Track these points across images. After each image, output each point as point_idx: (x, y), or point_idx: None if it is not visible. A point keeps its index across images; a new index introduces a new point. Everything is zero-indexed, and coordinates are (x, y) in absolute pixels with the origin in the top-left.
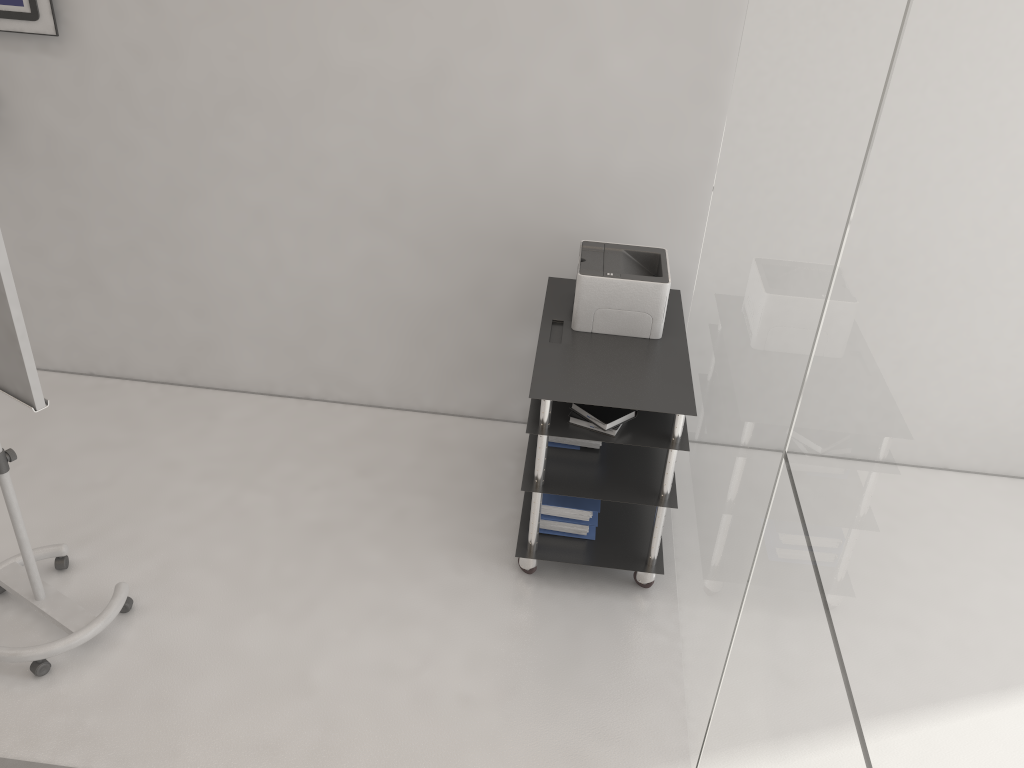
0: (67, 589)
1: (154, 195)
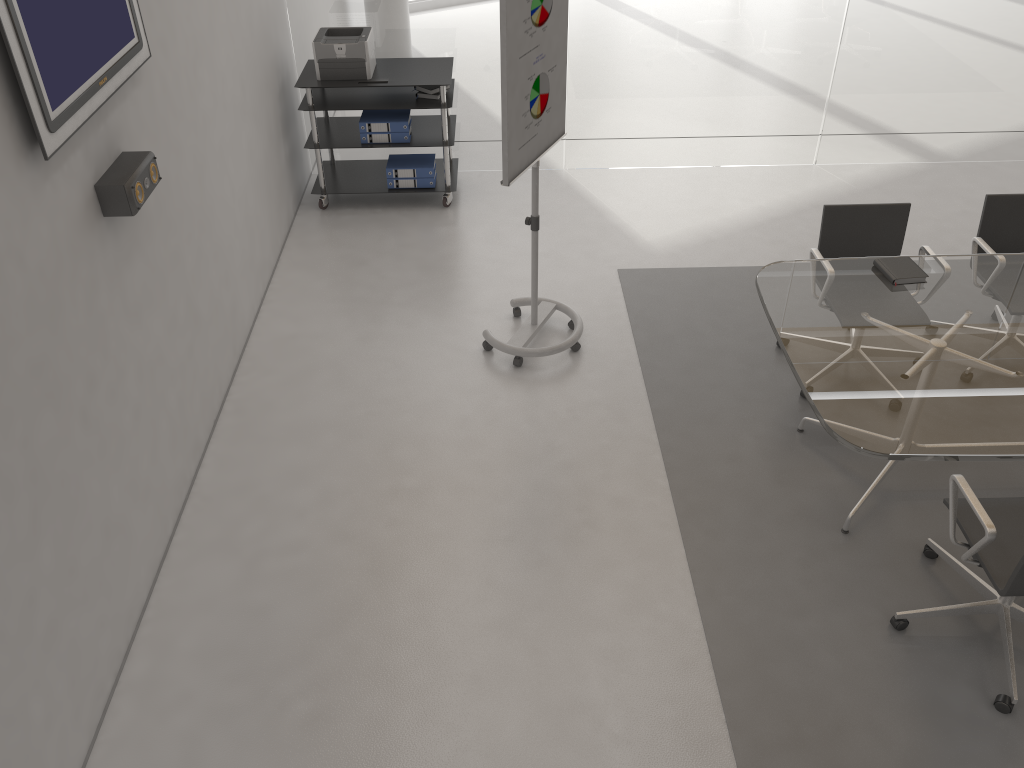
0: (507, 341)
1: (194, 186)
